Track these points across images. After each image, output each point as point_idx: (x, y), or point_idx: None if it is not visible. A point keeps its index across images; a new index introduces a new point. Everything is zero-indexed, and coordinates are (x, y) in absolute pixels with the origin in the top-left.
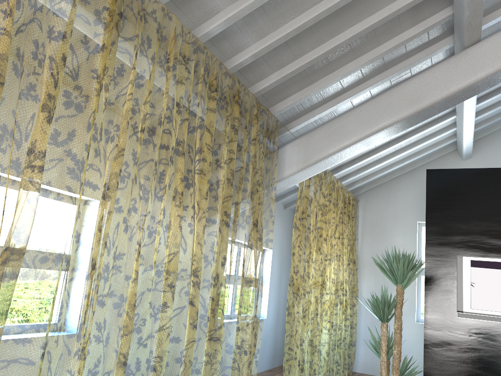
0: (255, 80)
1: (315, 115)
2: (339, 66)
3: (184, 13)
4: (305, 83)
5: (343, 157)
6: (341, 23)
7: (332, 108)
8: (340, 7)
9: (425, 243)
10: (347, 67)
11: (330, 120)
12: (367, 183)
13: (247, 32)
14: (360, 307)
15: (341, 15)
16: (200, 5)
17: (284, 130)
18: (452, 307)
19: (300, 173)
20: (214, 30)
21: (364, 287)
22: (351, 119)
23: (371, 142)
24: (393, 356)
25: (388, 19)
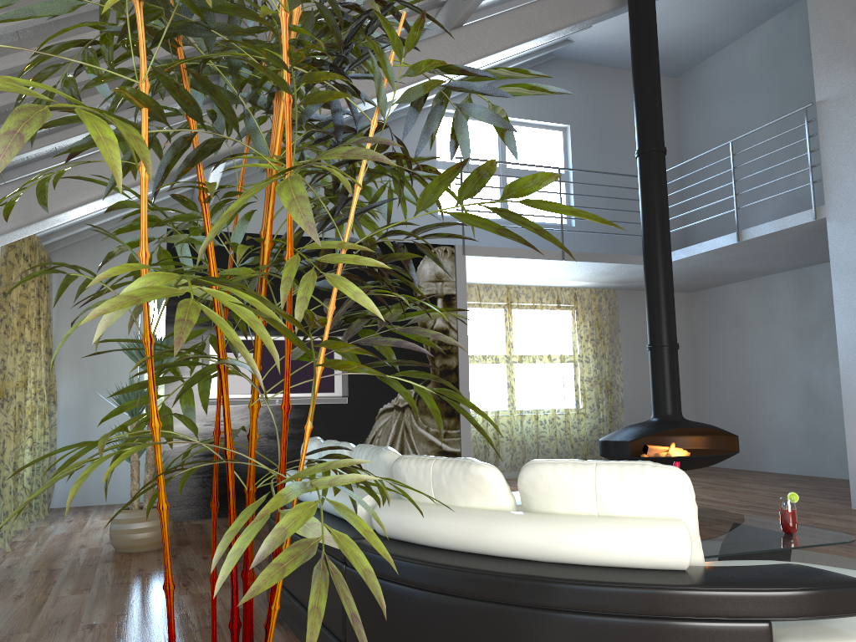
0: None
1: (33, 149)
2: (84, 96)
3: None
4: None
5: (80, 213)
6: None
7: (60, 143)
8: None
9: (166, 322)
10: (94, 100)
11: (47, 154)
12: (67, 236)
13: None
14: (57, 417)
15: None
16: None
17: None
18: (197, 395)
19: (16, 232)
20: None
21: (62, 388)
22: (94, 166)
23: (118, 198)
24: (147, 452)
25: None
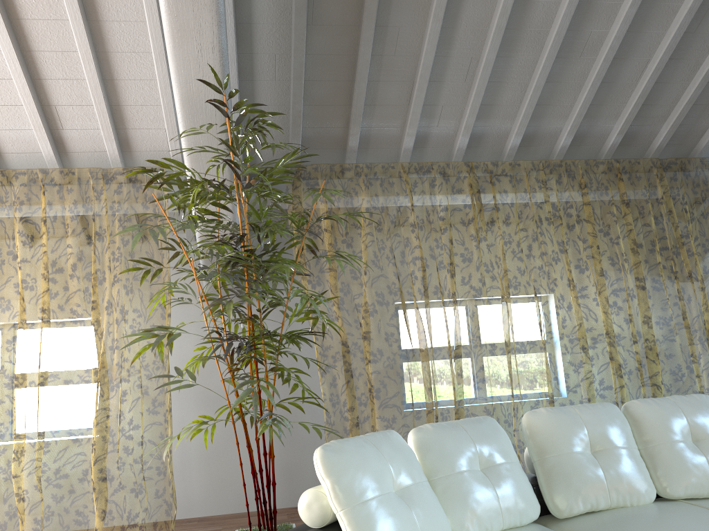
0: (648, 141)
1: None
2: None
3: (537, 146)
4: None
5: None
6: (692, 58)
7: None
8: (674, 53)
9: None
10: None
11: None
12: None
13: (599, 123)
14: None
15: (683, 56)
16: (543, 135)
17: None
18: None
19: None
20: (565, 143)
21: None
22: None
23: None
24: None
25: None
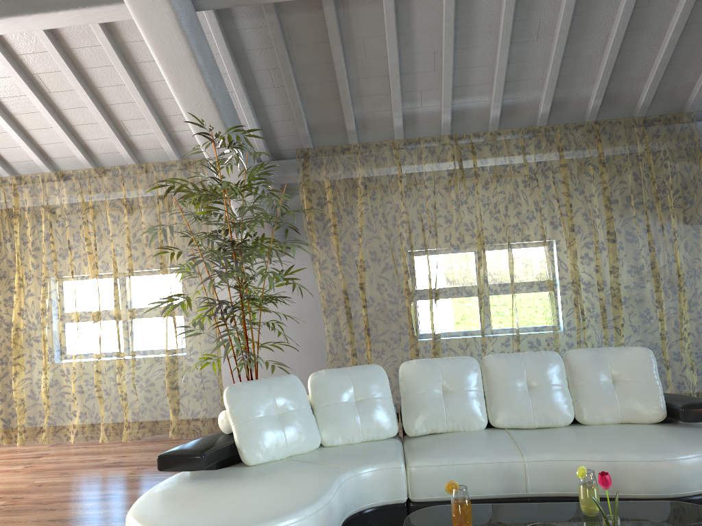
0: (633, 99)
1: None
2: None
3: (520, 113)
4: (696, 68)
5: None
6: (654, 27)
7: None
8: (633, 26)
9: None
10: None
11: None
12: None
13: (575, 89)
14: None
15: (643, 26)
16: (523, 105)
17: None
18: None
19: None
20: (544, 110)
21: None
22: None
23: None
24: None
25: None
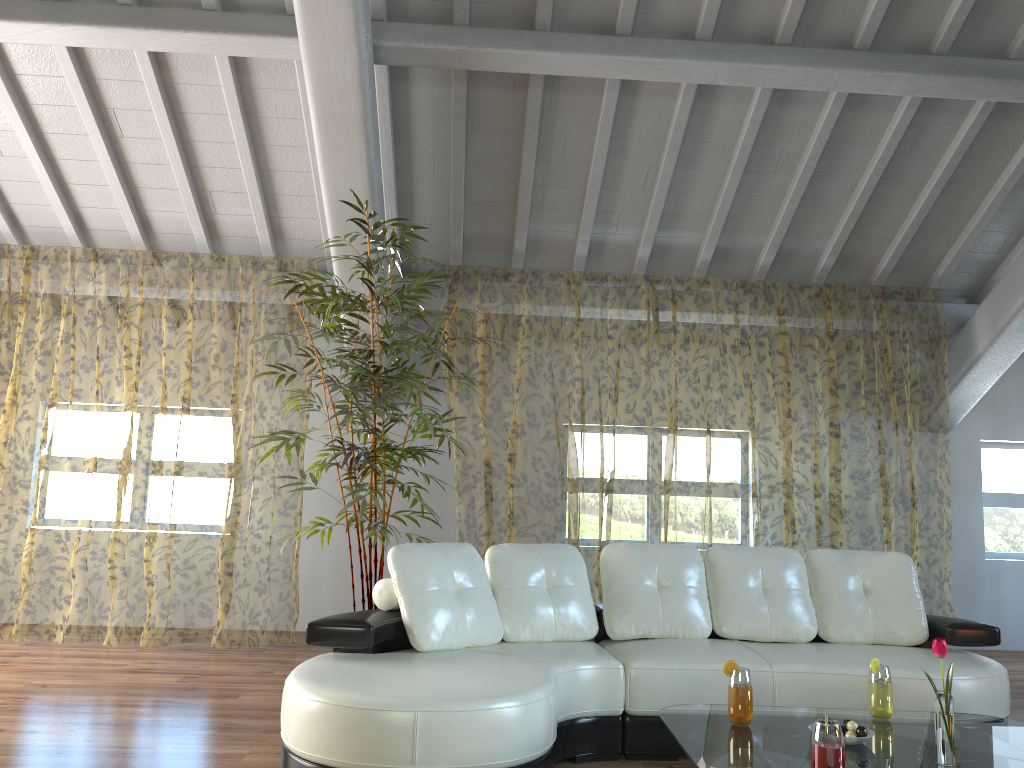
0: (871, 264)
1: (1016, 255)
2: (977, 201)
3: (734, 261)
4: (949, 236)
5: None
6: (911, 179)
7: None
8: (888, 173)
9: None
10: (987, 199)
11: None
12: None
13: (807, 241)
14: None
15: (899, 176)
16: (741, 250)
17: (990, 285)
18: None
19: (997, 344)
20: (766, 261)
21: None
22: None
23: None
24: None
25: (964, 149)
